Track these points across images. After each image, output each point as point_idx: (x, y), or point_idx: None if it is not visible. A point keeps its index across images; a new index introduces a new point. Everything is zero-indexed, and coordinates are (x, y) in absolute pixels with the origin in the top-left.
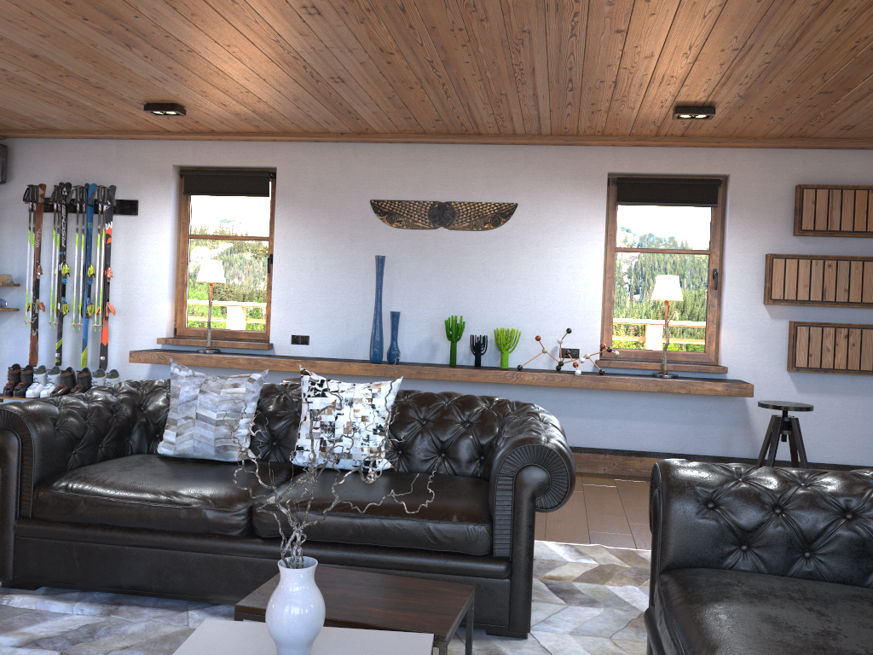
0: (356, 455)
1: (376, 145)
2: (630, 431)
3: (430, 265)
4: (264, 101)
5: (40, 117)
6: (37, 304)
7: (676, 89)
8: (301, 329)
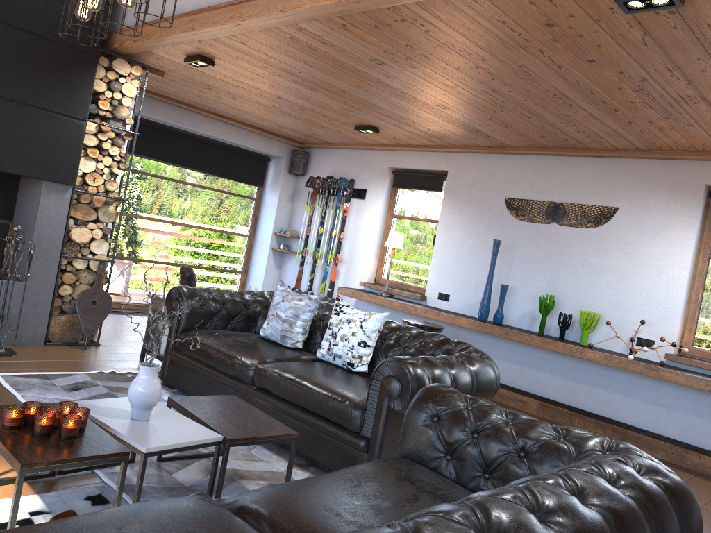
0: (343, 357)
1: (515, 156)
2: (693, 426)
3: (540, 252)
4: (417, 123)
5: (315, 134)
6: (304, 250)
7: (708, 107)
8: (445, 289)
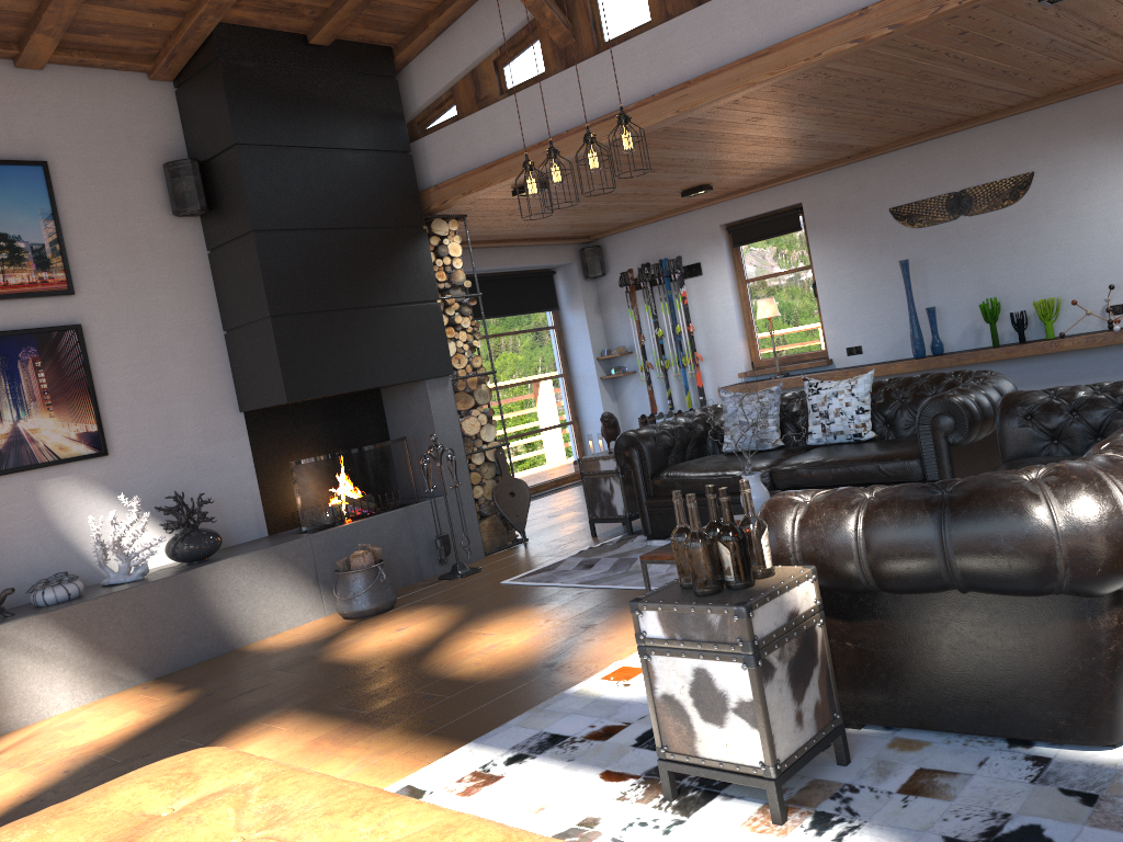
0: (846, 431)
1: (883, 156)
2: None
3: (957, 255)
4: (766, 163)
5: (615, 220)
6: (646, 364)
7: (1119, 39)
8: (853, 341)
